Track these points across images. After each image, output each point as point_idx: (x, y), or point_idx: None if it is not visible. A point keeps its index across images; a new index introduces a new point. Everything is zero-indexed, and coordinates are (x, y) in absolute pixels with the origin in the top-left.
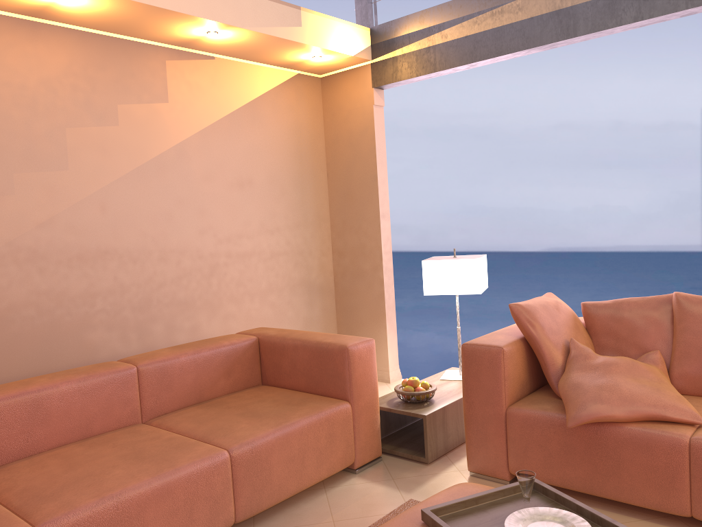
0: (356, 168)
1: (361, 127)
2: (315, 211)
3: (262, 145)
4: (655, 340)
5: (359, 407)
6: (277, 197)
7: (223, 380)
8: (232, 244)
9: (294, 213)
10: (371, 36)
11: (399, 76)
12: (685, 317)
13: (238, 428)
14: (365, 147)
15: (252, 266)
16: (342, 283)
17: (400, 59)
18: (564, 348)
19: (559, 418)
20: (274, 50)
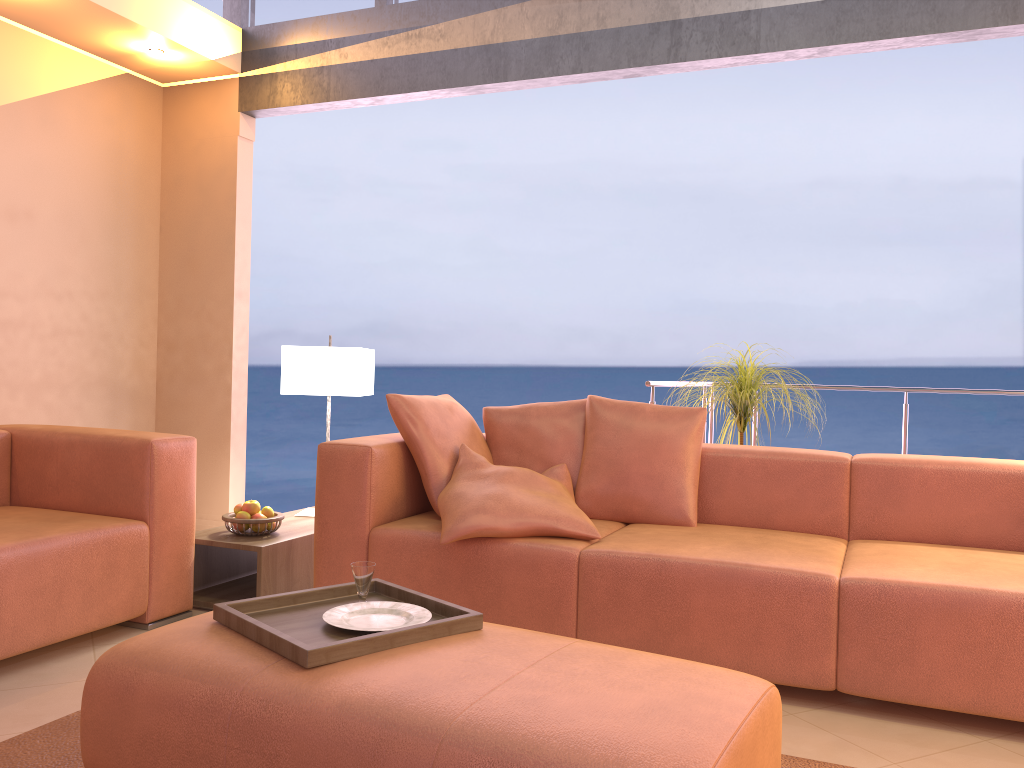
0: (206, 223)
1: (218, 166)
2: (136, 278)
3: (55, 163)
4: (563, 453)
5: (162, 531)
6: (73, 247)
7: None
8: None
9: (100, 275)
10: (244, 40)
11: (278, 100)
12: (597, 423)
13: None
14: (220, 194)
15: (19, 343)
16: (169, 389)
17: (282, 77)
18: (452, 455)
19: (434, 537)
20: (89, 25)
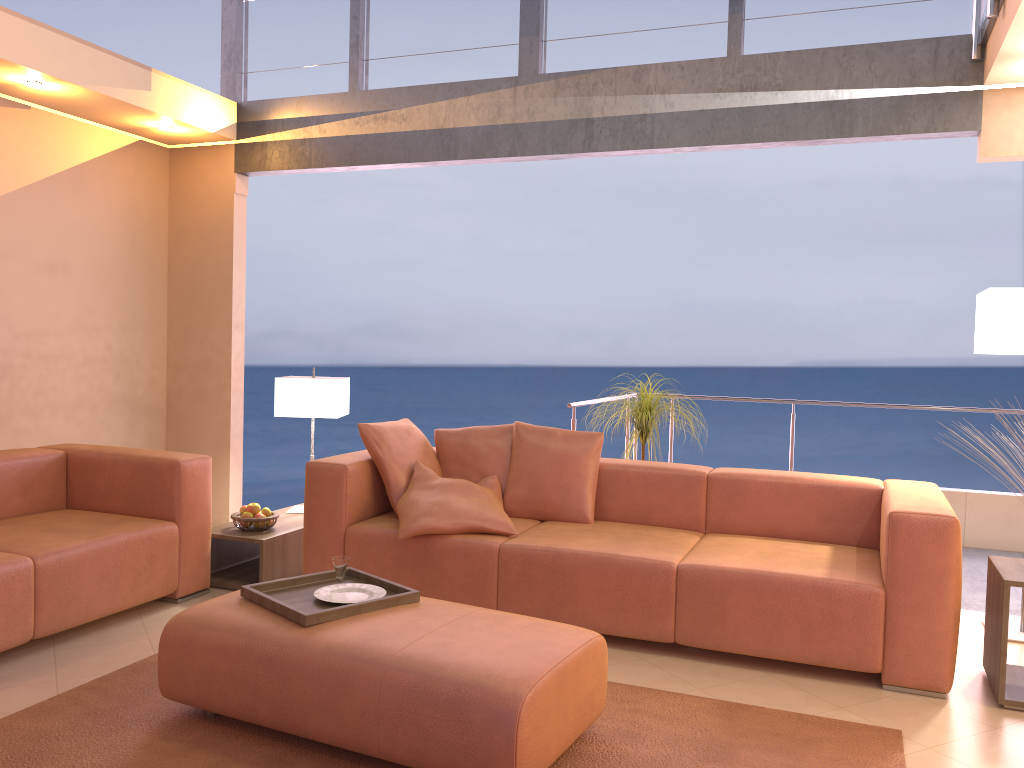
0: (207, 265)
1: (217, 217)
2: (149, 311)
3: (84, 222)
4: (495, 466)
5: (188, 529)
6: (99, 290)
7: (18, 498)
8: (33, 342)
9: (120, 311)
10: (238, 112)
11: (268, 165)
12: (520, 444)
13: (43, 540)
14: (220, 241)
15: (58, 372)
16: (177, 404)
17: (271, 146)
18: (409, 470)
19: (394, 533)
20: (113, 111)
